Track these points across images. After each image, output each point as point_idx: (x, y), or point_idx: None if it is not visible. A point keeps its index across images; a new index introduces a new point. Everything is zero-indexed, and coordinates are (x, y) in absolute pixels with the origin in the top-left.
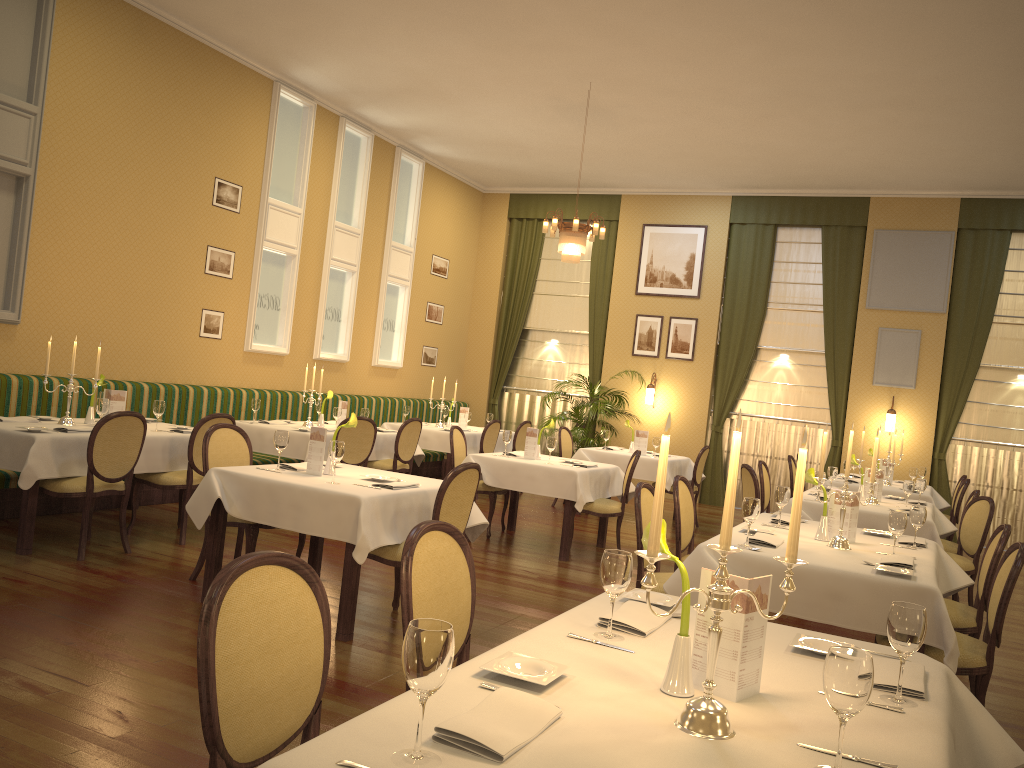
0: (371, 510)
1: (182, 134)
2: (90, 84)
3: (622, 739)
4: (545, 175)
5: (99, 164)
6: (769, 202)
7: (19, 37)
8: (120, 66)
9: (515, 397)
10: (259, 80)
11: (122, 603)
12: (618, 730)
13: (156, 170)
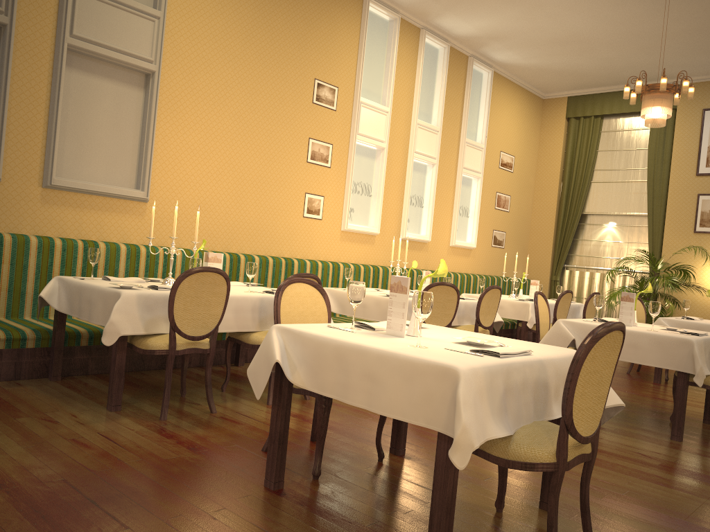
0: (473, 387)
1: (286, 40)
2: None
3: None
4: (603, 72)
5: (215, 64)
6: None
7: None
8: None
9: (575, 274)
10: None
11: (174, 483)
12: None
13: (264, 71)
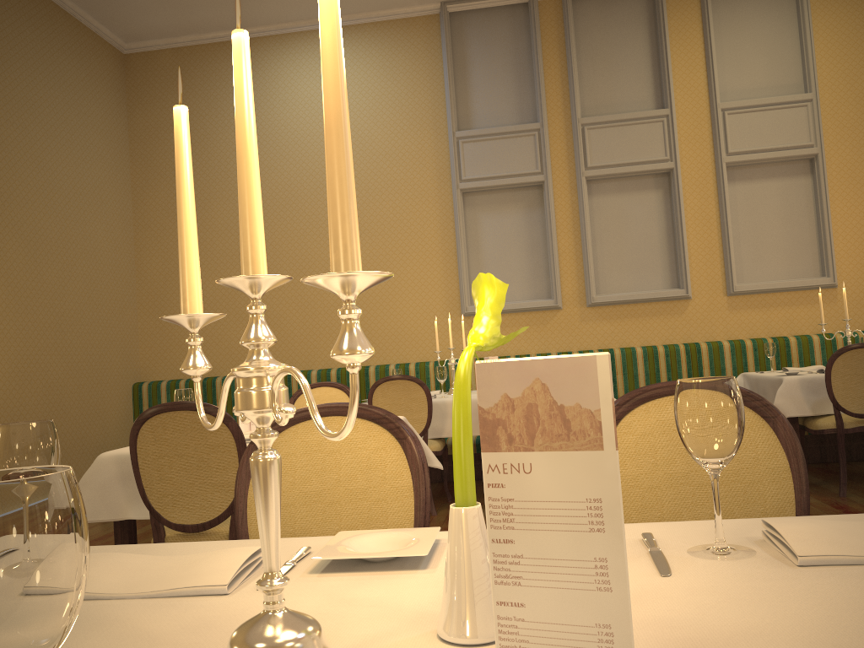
0: None
1: None
2: (863, 49)
3: (156, 636)
4: None
5: None
6: None
7: (785, 44)
8: None
9: None
10: None
11: None
12: (197, 628)
13: None
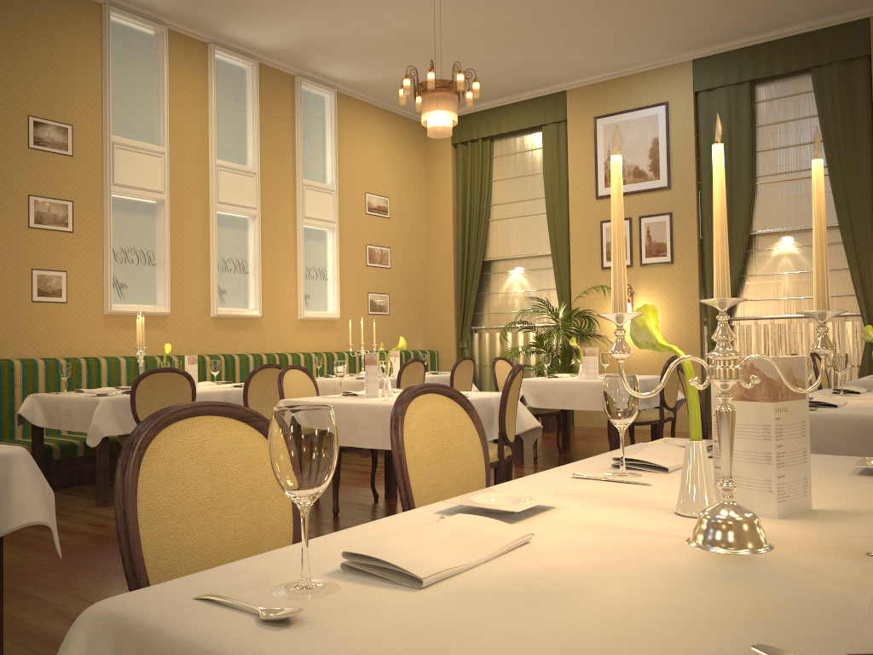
0: None
1: None
2: None
3: None
4: None
5: None
6: (739, 56)
7: None
8: None
9: (485, 337)
10: (80, 3)
11: None
12: None
13: None
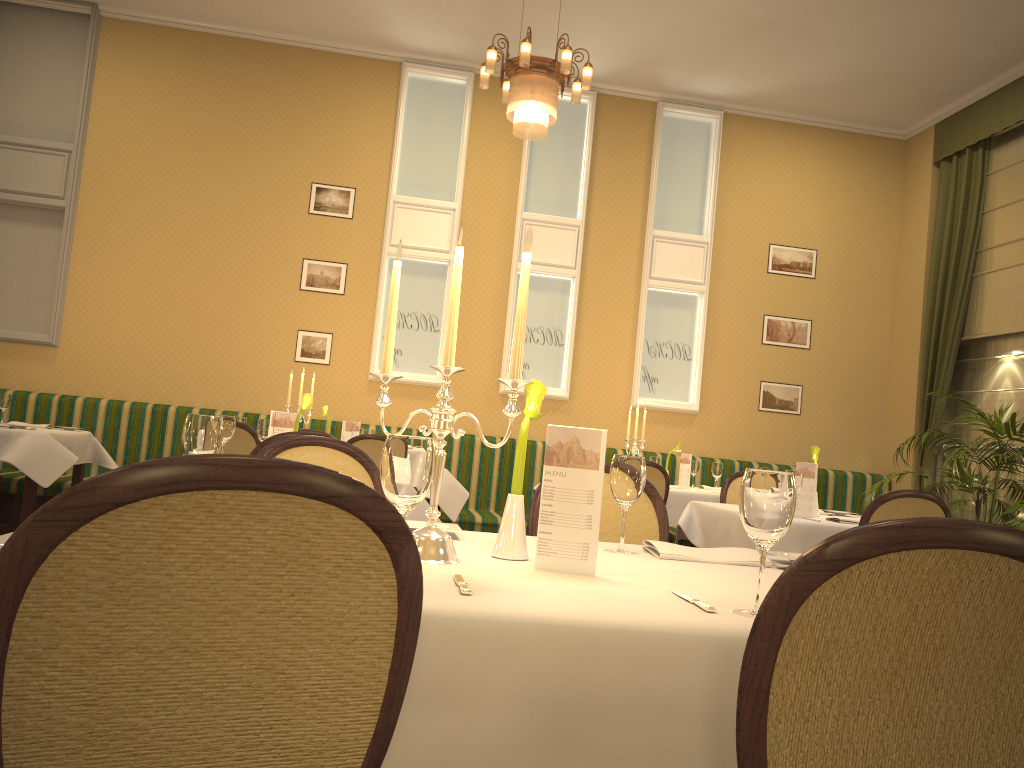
0: None
1: (261, 143)
2: (140, 114)
3: None
4: (917, 63)
5: (151, 188)
6: None
7: (70, 89)
8: (176, 90)
9: None
10: (377, 66)
11: None
12: None
13: (226, 185)
